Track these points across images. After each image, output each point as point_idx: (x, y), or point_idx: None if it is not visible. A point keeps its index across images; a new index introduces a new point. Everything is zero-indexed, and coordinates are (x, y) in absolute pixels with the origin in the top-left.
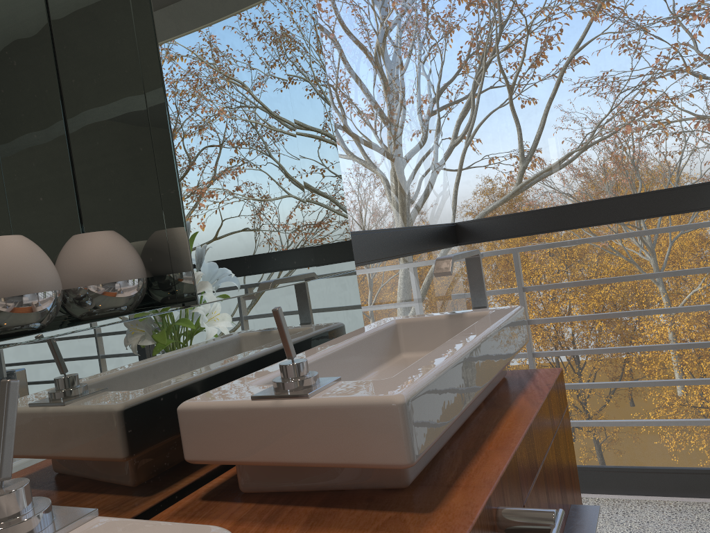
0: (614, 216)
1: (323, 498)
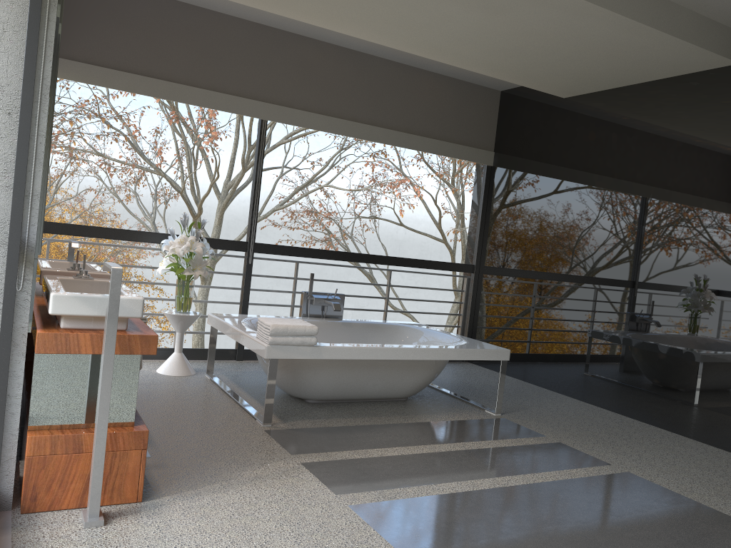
0: (105, 236)
1: None
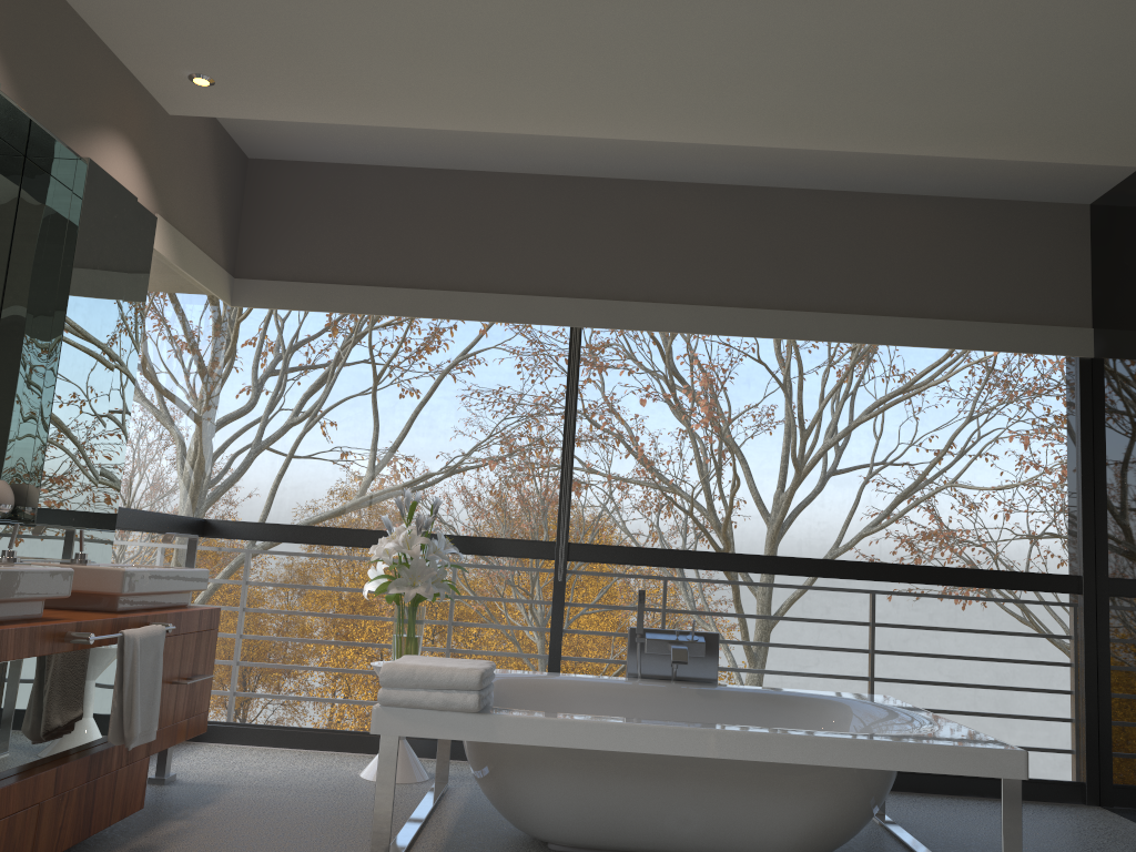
0: (318, 540)
1: (78, 610)
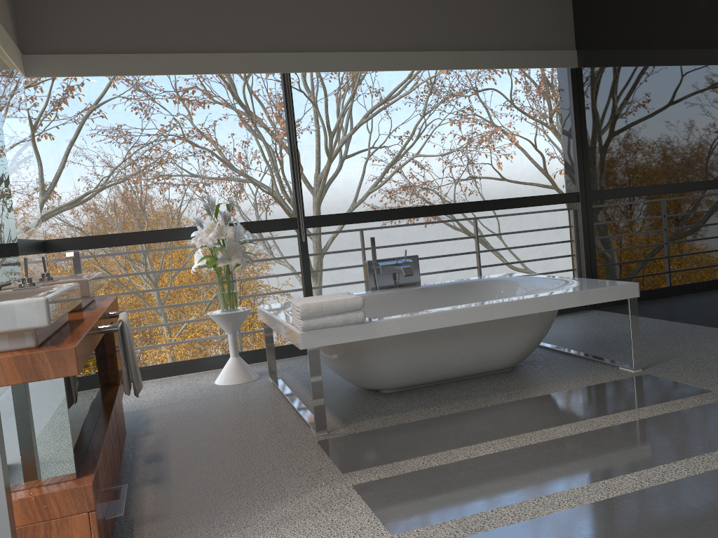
0: (135, 241)
1: None
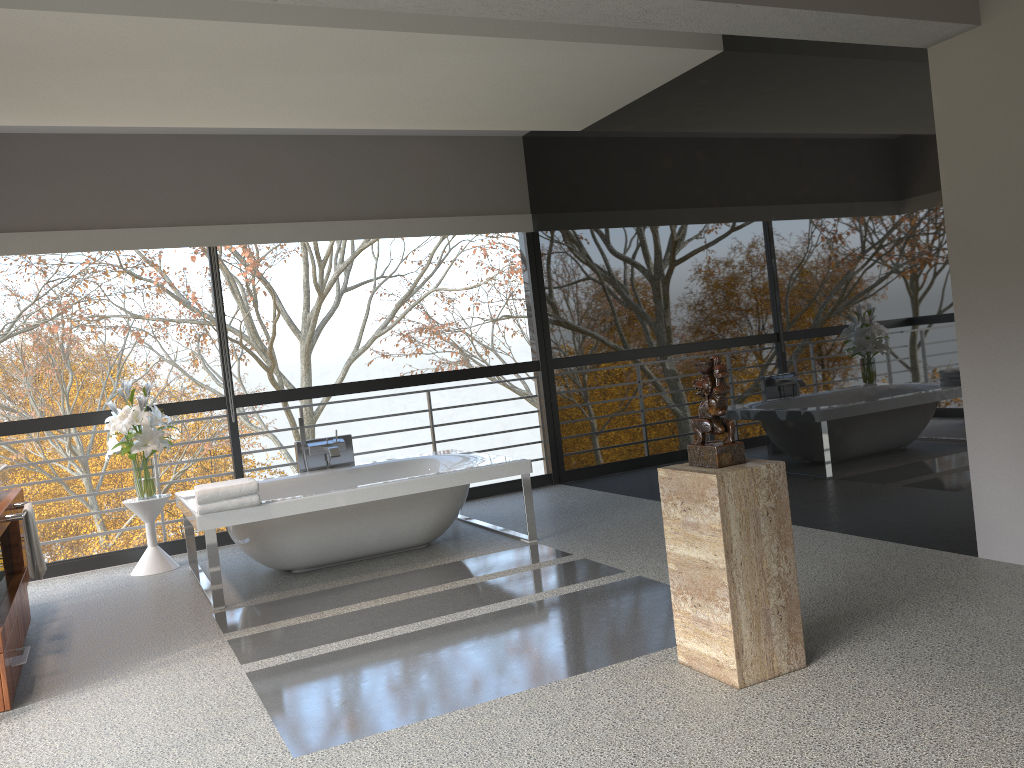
0: (44, 427)
1: None
